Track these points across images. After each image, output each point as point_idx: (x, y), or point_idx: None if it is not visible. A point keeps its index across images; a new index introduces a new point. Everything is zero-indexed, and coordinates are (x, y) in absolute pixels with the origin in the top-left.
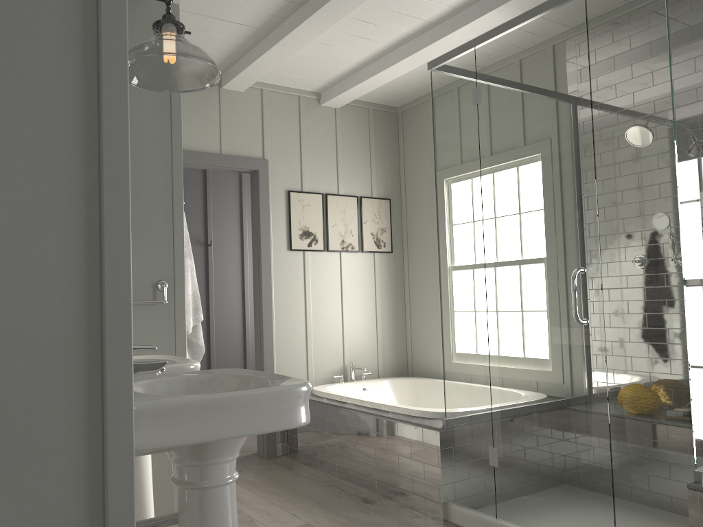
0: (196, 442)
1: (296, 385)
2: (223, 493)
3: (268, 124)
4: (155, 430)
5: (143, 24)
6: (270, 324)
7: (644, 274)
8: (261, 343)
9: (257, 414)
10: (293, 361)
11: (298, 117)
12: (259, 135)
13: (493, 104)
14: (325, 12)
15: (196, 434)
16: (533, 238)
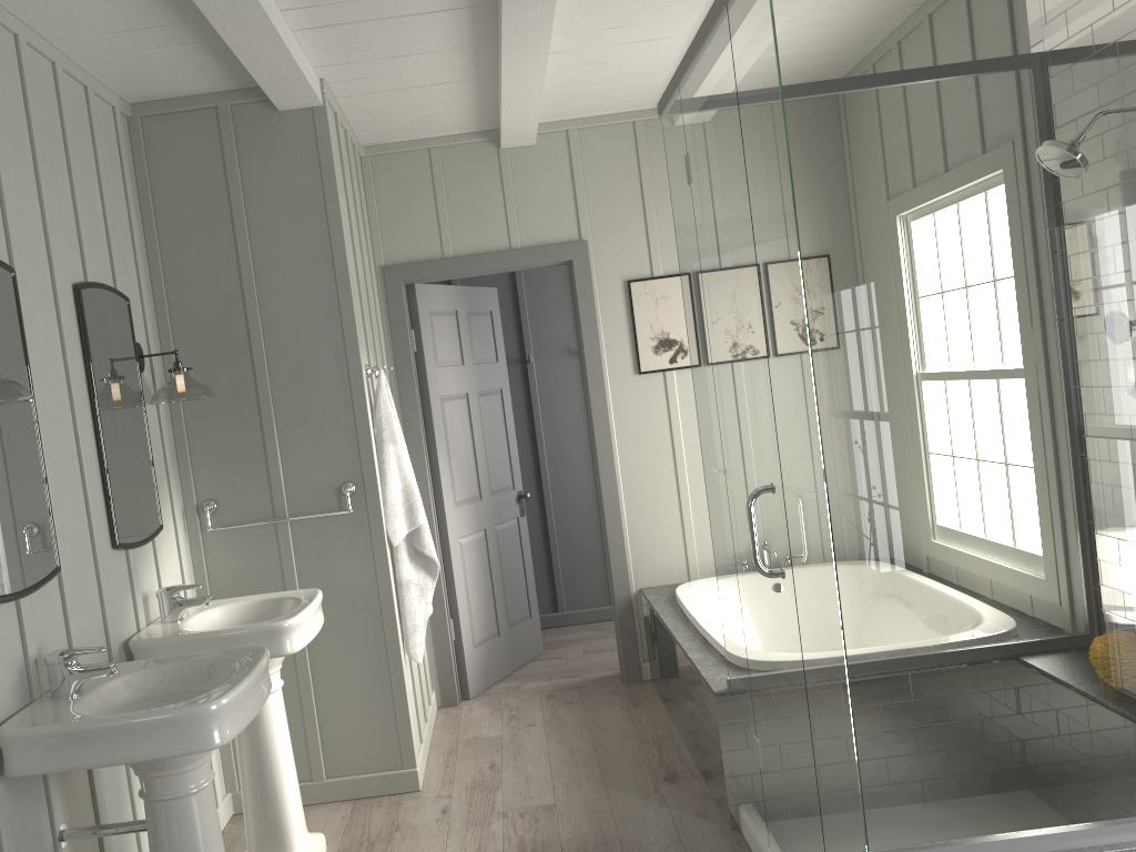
0: (72, 769)
1: (188, 707)
2: (176, 806)
3: (582, 184)
4: (31, 757)
5: (282, 149)
6: (613, 490)
7: (808, 514)
8: (604, 518)
9: (139, 741)
10: (660, 542)
11: (635, 158)
12: (570, 204)
13: (699, 187)
14: (513, 54)
15: (72, 761)
16: (742, 421)
